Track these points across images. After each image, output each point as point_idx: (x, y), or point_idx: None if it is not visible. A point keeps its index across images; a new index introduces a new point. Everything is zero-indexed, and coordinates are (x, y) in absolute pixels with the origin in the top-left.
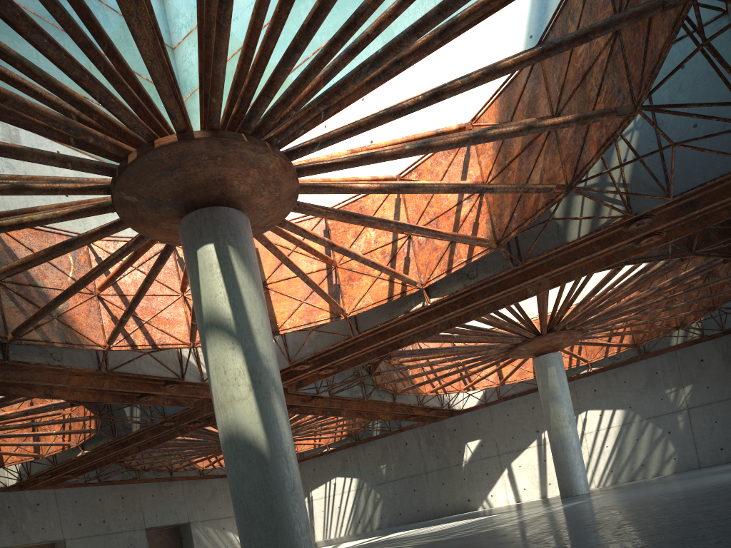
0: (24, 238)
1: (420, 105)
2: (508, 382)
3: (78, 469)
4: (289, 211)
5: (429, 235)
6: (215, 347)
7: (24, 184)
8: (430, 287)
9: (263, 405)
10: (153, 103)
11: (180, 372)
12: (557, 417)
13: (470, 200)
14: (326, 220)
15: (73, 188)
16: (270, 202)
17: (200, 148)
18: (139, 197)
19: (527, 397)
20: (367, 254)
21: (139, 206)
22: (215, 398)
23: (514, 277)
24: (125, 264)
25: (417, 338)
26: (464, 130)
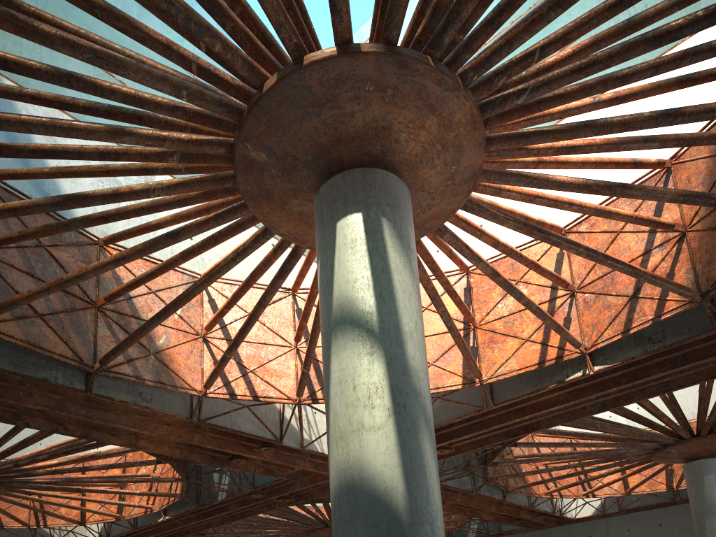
0: (137, 269)
1: (699, 23)
2: (635, 492)
3: (157, 536)
4: (459, 205)
5: (623, 270)
6: (343, 352)
7: (124, 127)
8: (595, 352)
9: (405, 441)
10: (308, 19)
11: (279, 434)
12: (715, 535)
13: (662, 248)
14: (468, 277)
15: (186, 139)
16: (440, 180)
17: (366, 69)
18: (269, 153)
19: (654, 512)
20: (516, 314)
21: (267, 170)
22: (332, 426)
23: (707, 347)
24: (238, 291)
25: (558, 420)
26: (663, 166)
